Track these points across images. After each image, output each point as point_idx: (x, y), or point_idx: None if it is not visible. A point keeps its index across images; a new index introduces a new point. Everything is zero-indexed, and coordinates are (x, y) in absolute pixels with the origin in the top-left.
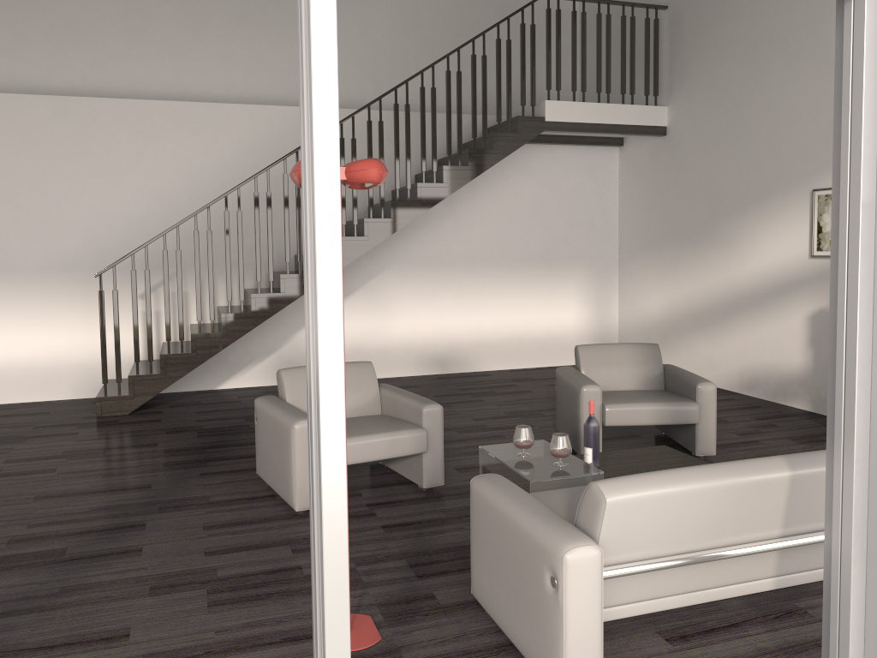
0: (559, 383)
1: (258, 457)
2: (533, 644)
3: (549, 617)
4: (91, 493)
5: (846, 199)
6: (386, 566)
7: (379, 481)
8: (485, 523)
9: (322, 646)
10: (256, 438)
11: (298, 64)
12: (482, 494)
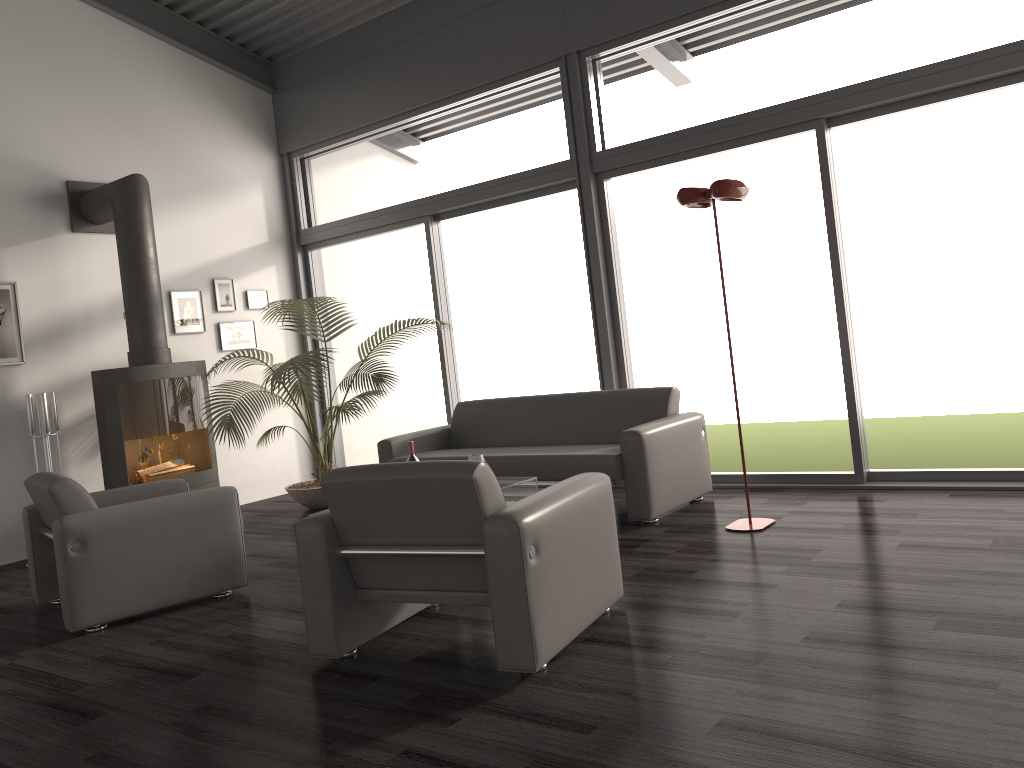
0: (111, 532)
1: (548, 622)
2: (699, 481)
3: (704, 453)
4: (846, 748)
5: (614, 260)
6: (652, 549)
7: (437, 626)
8: (662, 447)
9: (858, 386)
10: (538, 590)
11: (829, 174)
12: (656, 431)
